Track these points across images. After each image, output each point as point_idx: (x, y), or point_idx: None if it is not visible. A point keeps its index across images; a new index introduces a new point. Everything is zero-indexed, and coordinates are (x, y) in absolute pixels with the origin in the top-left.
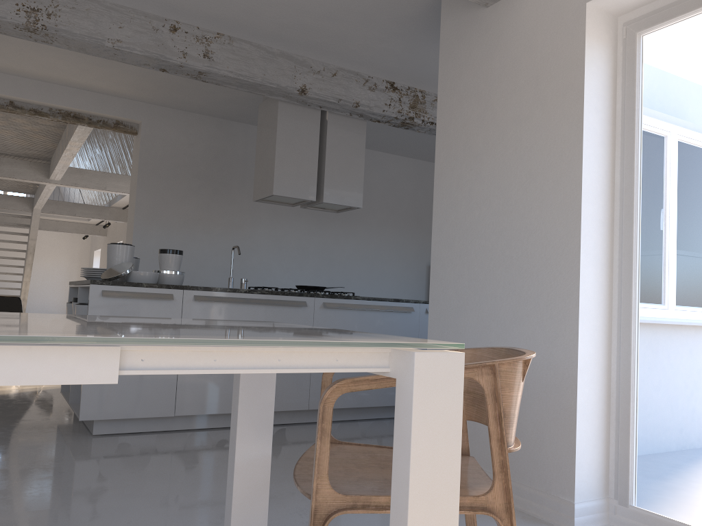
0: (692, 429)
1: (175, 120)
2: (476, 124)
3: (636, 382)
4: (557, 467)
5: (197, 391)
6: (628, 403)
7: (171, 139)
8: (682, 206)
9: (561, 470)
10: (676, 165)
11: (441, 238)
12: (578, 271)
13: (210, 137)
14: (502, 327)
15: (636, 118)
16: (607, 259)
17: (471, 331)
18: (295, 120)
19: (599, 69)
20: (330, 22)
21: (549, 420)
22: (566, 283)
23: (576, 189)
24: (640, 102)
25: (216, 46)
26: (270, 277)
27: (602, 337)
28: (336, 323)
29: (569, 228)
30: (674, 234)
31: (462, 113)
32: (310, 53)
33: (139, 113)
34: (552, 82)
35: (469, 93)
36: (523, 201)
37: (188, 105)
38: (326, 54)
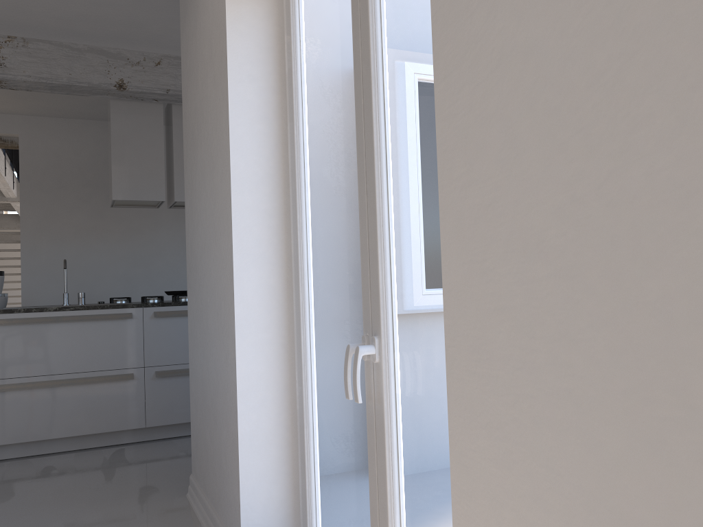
0: (337, 464)
1: (56, 128)
2: (194, 108)
3: (309, 404)
4: (234, 508)
5: (6, 419)
6: (303, 429)
7: (54, 149)
8: (321, 187)
9: (236, 511)
10: (316, 137)
11: (189, 239)
12: (233, 276)
13: (97, 142)
14: (211, 342)
15: (294, 83)
16: (280, 257)
17: (201, 346)
18: (132, 118)
19: (252, 28)
20: (104, 8)
21: (230, 452)
22: (229, 291)
23: (229, 177)
24: (297, 62)
25: (9, 51)
26: (179, 279)
27: (279, 351)
28: (173, 332)
29: (228, 224)
30: (319, 223)
31: (189, 95)
32: (120, 44)
33: (15, 126)
34: (216, 50)
35: (191, 72)
36: (212, 193)
37: (63, 112)
38: (137, 43)
